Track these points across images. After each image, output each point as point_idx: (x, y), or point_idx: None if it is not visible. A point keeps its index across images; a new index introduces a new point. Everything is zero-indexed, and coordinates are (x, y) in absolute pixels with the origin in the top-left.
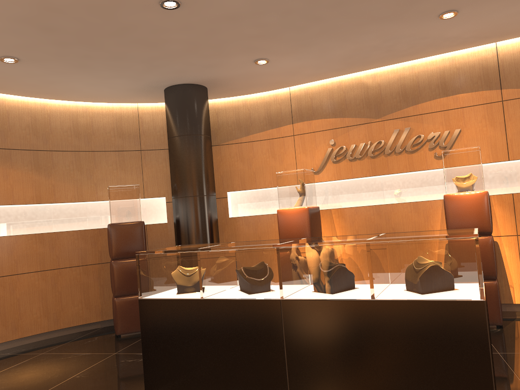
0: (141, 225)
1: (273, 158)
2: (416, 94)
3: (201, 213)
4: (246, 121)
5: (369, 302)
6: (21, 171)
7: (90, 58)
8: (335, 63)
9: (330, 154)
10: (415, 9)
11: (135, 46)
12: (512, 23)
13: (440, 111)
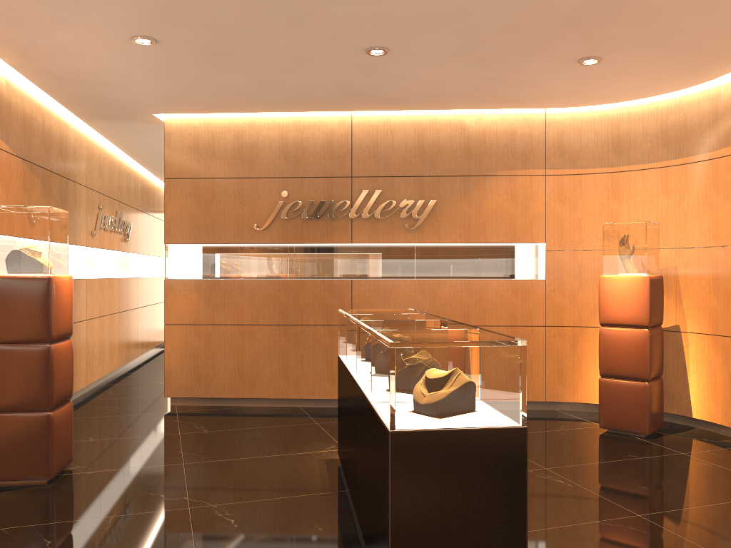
0: None
1: None
2: None
3: None
4: None
5: None
6: None
7: None
8: None
9: None
10: (182, 28)
11: None
12: (73, 62)
13: None
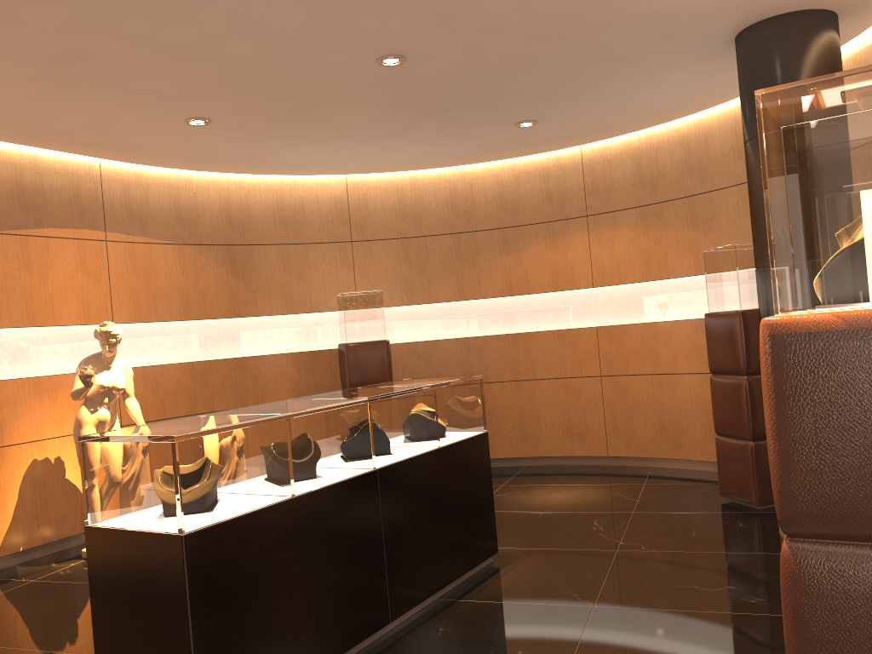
0: (736, 318)
1: None
2: None
3: (771, 302)
4: None
5: None
6: (675, 230)
7: (550, 93)
8: None
9: None
10: None
11: (524, 72)
12: None
13: None
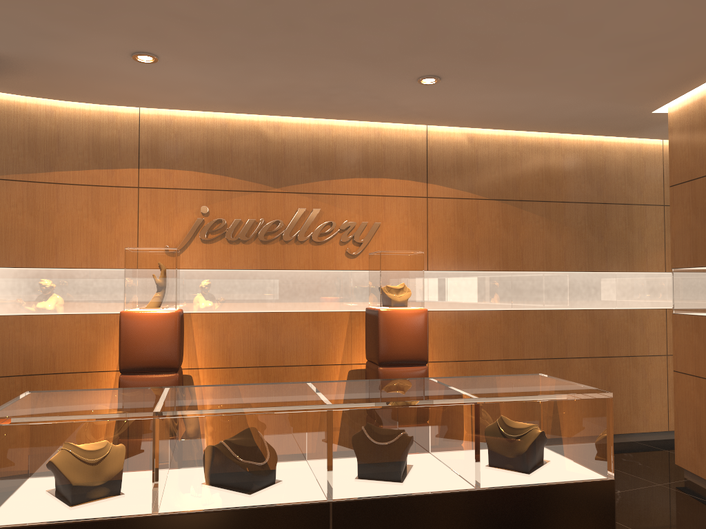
0: None
1: (96, 218)
2: (331, 166)
3: None
4: (50, 145)
5: (476, 494)
6: None
7: None
8: (244, 94)
9: (199, 227)
10: (407, 61)
11: None
12: (466, 110)
13: (358, 195)
